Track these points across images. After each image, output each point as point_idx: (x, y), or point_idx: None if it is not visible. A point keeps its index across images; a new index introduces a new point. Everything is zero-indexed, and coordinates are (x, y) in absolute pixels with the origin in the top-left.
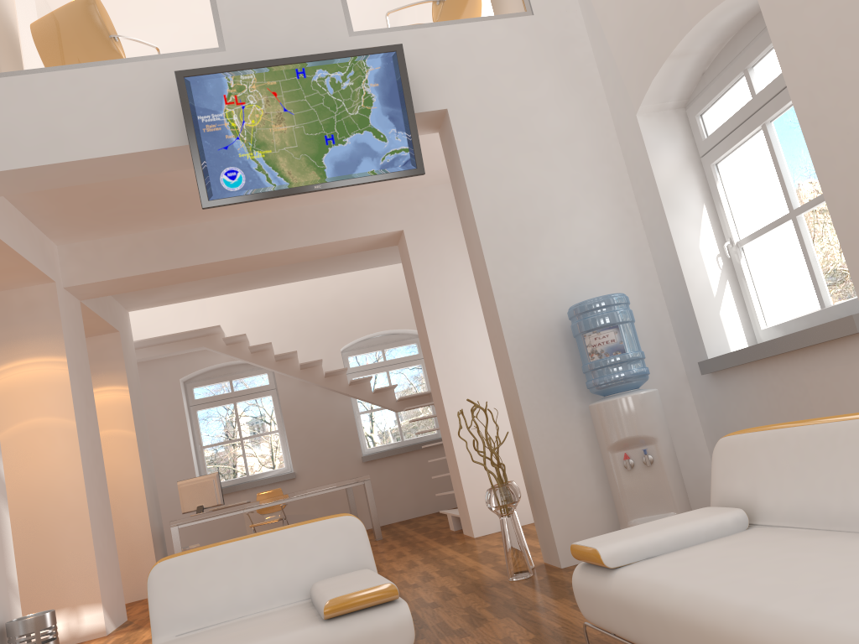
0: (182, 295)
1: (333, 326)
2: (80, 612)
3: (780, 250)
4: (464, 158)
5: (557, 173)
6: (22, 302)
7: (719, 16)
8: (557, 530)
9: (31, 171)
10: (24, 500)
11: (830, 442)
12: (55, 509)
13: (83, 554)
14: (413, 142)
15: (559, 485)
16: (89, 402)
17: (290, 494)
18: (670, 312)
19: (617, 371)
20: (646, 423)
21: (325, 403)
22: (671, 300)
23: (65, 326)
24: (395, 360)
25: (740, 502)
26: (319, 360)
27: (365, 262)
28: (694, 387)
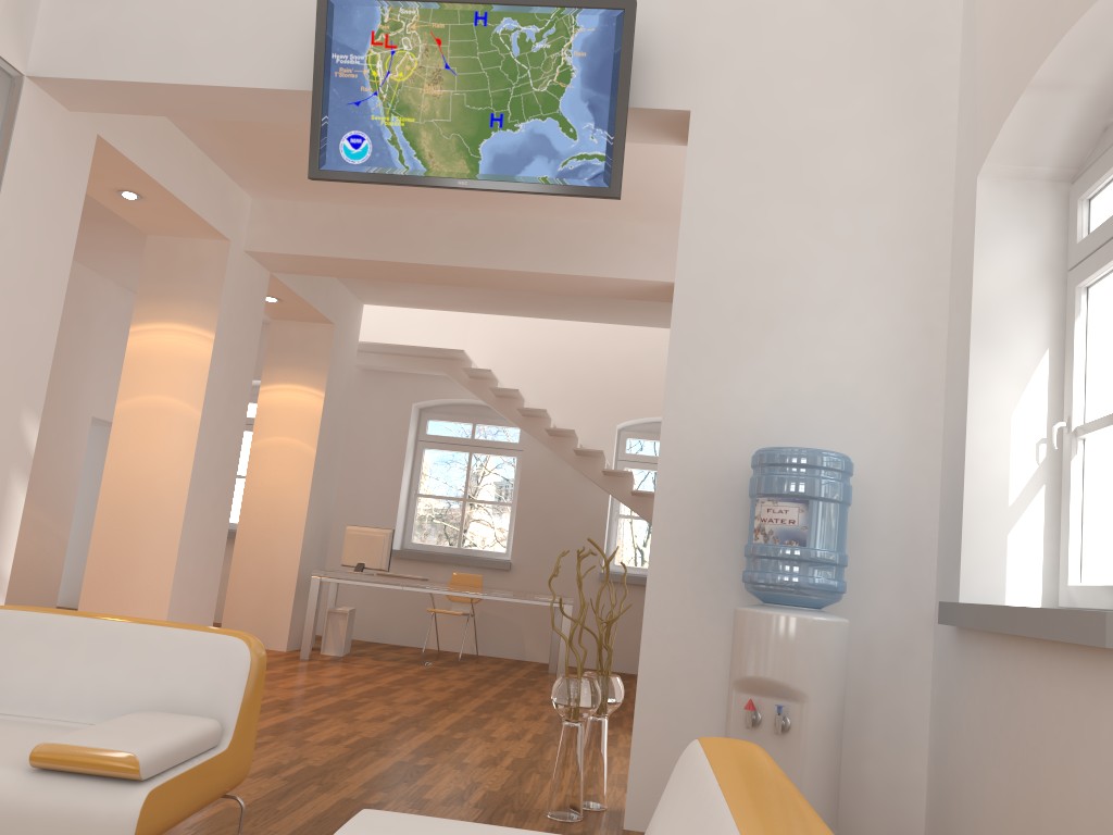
0: (424, 300)
1: (617, 393)
2: None
3: None
4: (690, 189)
5: (829, 244)
6: (189, 255)
7: (1111, 24)
8: (636, 772)
9: (140, 88)
10: (122, 486)
11: (700, 832)
12: (150, 508)
13: (162, 571)
14: (614, 148)
15: (662, 709)
16: (238, 396)
17: (465, 587)
18: (941, 508)
19: (783, 570)
20: (796, 667)
21: (576, 489)
22: (946, 490)
23: (227, 297)
24: None
25: None
26: (570, 431)
27: (663, 317)
28: (936, 639)
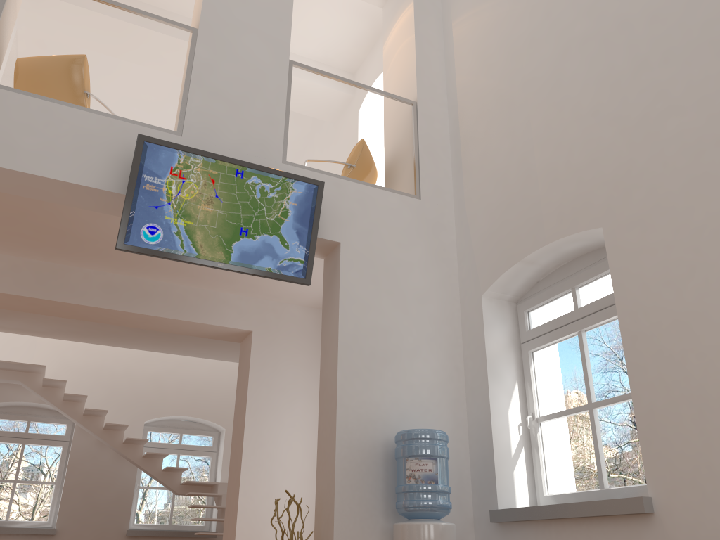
0: (23, 327)
1: (146, 399)
2: None
3: (565, 434)
4: (343, 284)
5: (410, 320)
6: None
7: (567, 243)
8: None
9: None
10: None
11: None
12: None
13: None
14: (309, 257)
15: None
16: None
17: None
18: (472, 461)
19: (428, 498)
20: None
21: (112, 468)
22: (475, 451)
23: None
24: (189, 446)
25: None
26: (125, 425)
27: (199, 350)
28: (478, 532)
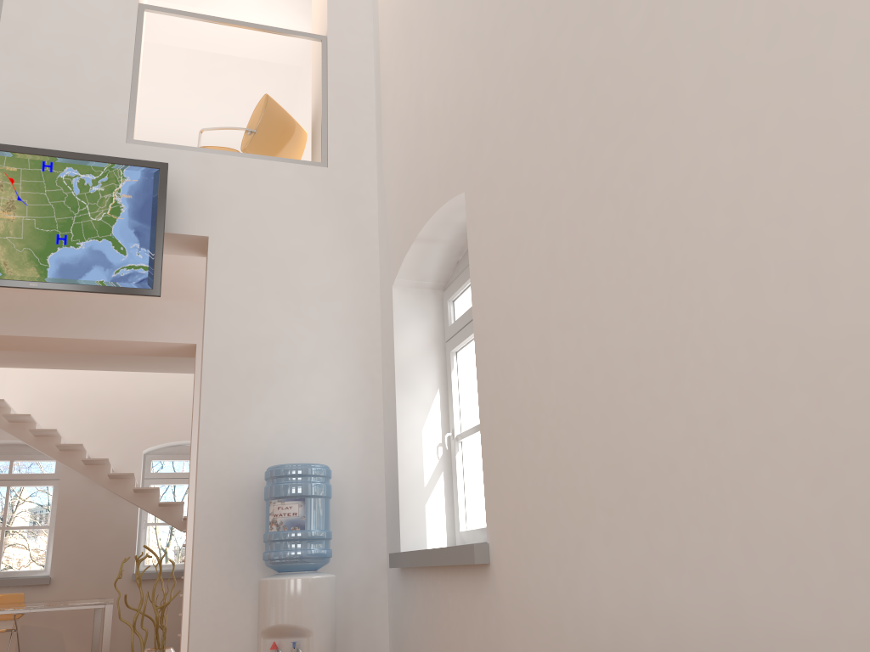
0: None
1: (142, 425)
2: None
3: None
4: (211, 290)
5: (307, 326)
6: None
7: (454, 213)
8: None
9: None
10: None
11: None
12: None
13: None
14: (155, 261)
15: None
16: None
17: (12, 605)
18: (386, 492)
19: (291, 548)
20: (304, 612)
21: (109, 506)
22: (388, 480)
23: None
24: None
25: None
26: (104, 459)
27: (181, 365)
28: (389, 578)
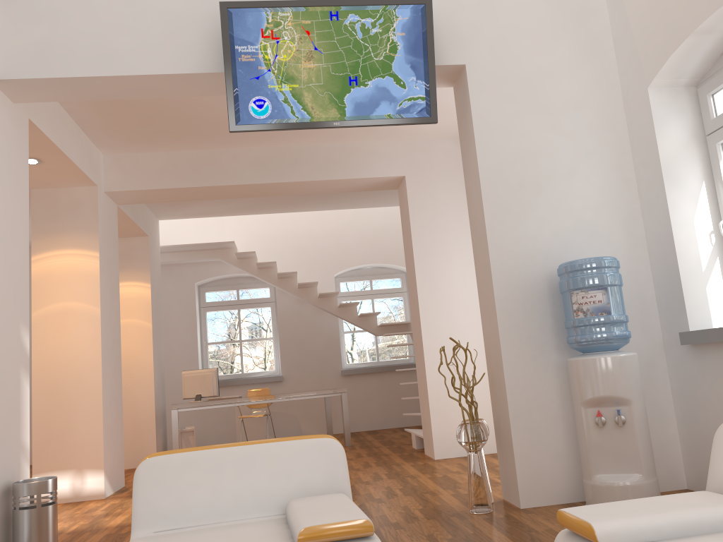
0: (205, 211)
1: (330, 254)
2: (84, 475)
3: None
4: (475, 113)
5: (562, 137)
6: (67, 200)
7: None
8: (521, 472)
9: (82, 81)
10: (49, 371)
11: None
12: (74, 383)
13: (93, 425)
14: (431, 91)
15: (527, 430)
16: (114, 294)
17: (276, 395)
18: (655, 281)
19: (601, 331)
20: (623, 385)
21: (316, 320)
22: (658, 269)
23: (101, 225)
24: (380, 290)
25: None
26: (315, 282)
27: (365, 201)
28: (669, 355)
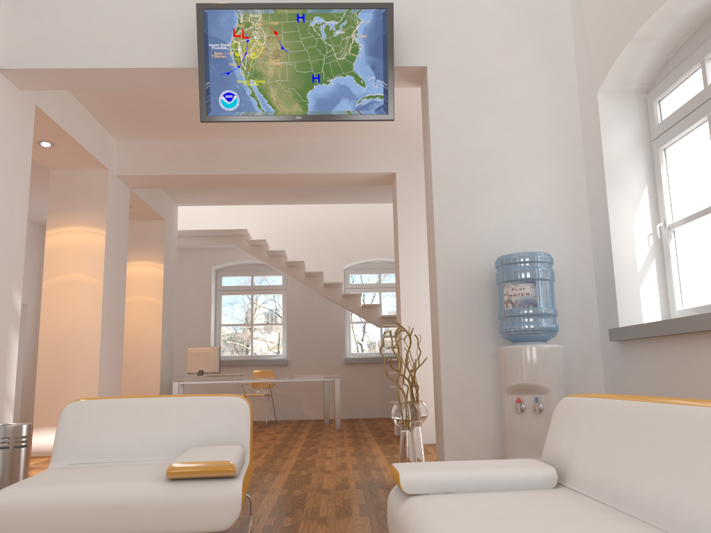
0: (220, 199)
1: (341, 247)
2: None
3: None
4: (433, 112)
5: (515, 137)
6: (81, 181)
7: (680, 4)
8: (449, 452)
9: (76, 72)
10: (54, 335)
11: (636, 421)
12: (75, 347)
13: (89, 387)
14: (389, 90)
15: (458, 413)
16: (120, 270)
17: (272, 376)
18: (596, 279)
19: (526, 322)
20: (542, 374)
21: (323, 309)
22: (599, 268)
23: (109, 206)
24: (388, 284)
25: (560, 461)
26: (320, 272)
27: (372, 197)
28: (604, 352)
